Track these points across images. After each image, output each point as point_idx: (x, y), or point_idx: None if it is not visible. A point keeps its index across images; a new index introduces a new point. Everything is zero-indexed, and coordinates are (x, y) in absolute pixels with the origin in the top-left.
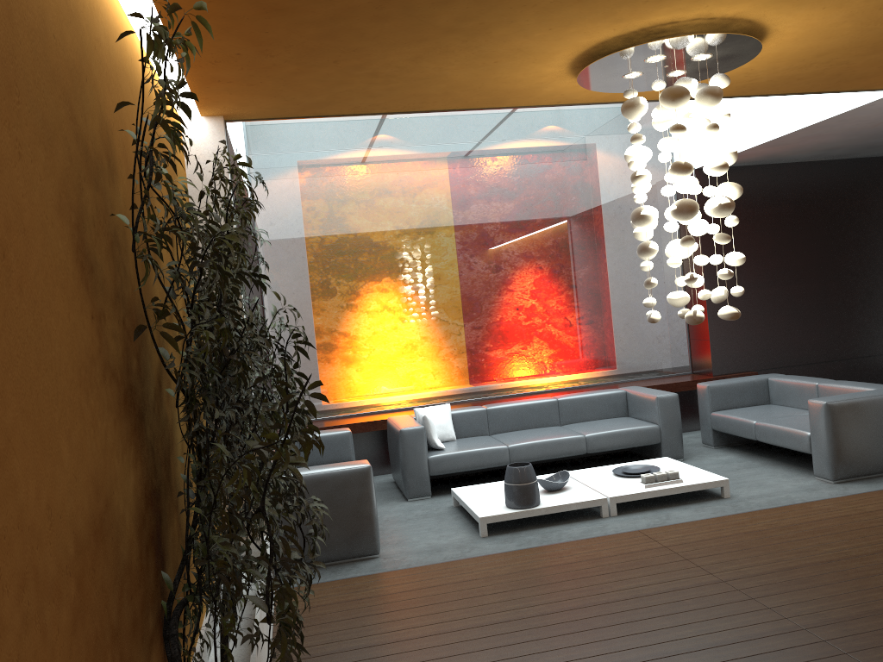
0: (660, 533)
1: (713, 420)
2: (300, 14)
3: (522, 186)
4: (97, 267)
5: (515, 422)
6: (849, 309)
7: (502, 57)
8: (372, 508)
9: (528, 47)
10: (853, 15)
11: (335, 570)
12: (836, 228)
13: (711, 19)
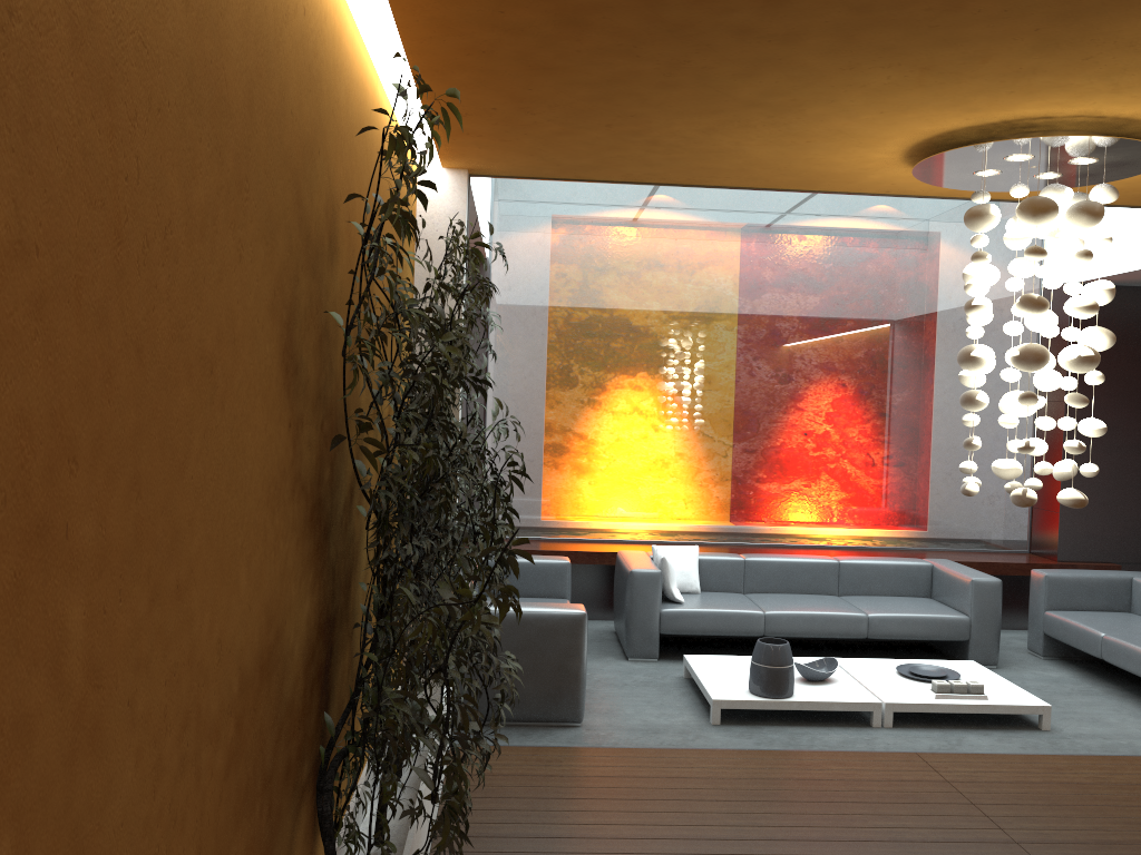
0: (944, 761)
1: (1046, 621)
2: (572, 74)
3: (833, 279)
4: (301, 367)
5: (779, 582)
6: None
7: (817, 137)
8: (580, 666)
9: (851, 129)
10: None
11: (525, 733)
12: None
13: (1100, 117)
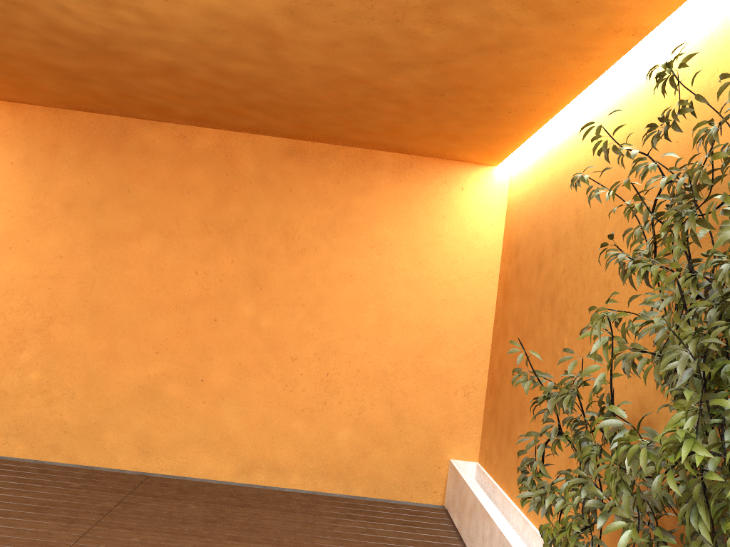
0: None
1: None
2: None
3: None
4: None
5: None
6: None
7: None
8: None
9: None
10: None
11: None
12: None
13: None
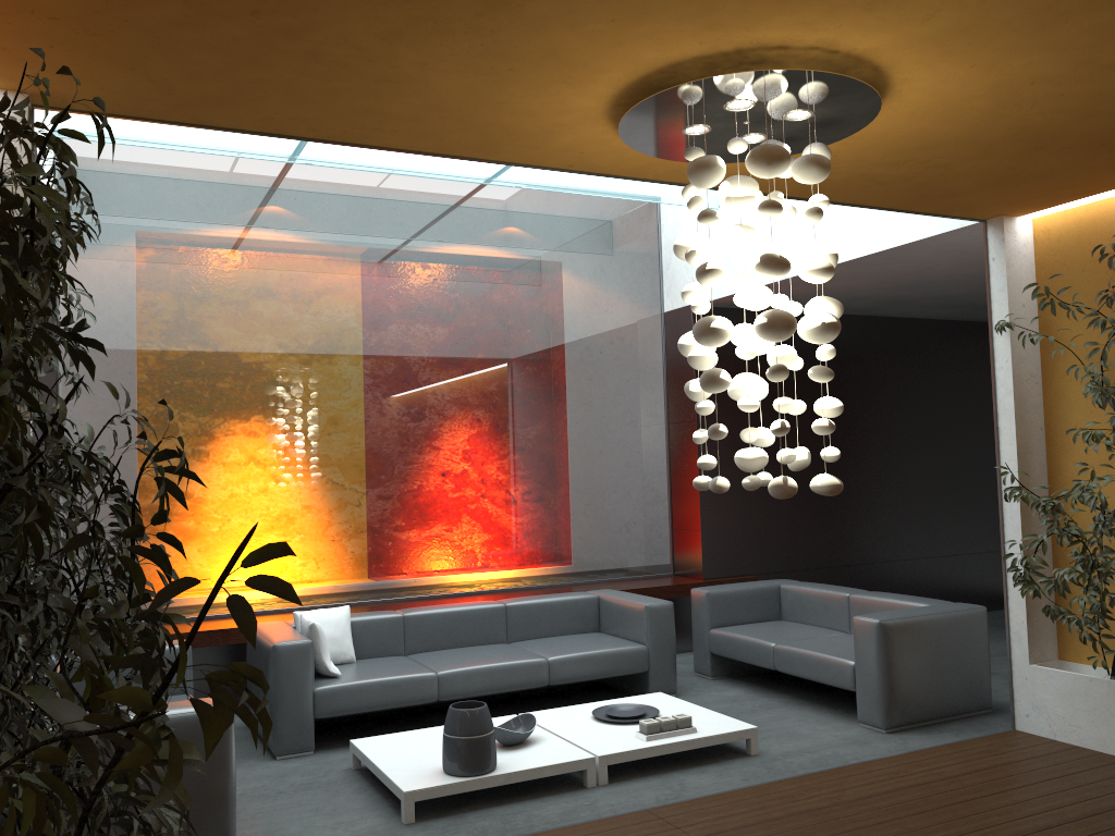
0: (680, 813)
1: (713, 640)
2: None
3: (469, 303)
4: None
5: (444, 637)
6: (863, 500)
7: (523, 61)
8: (228, 781)
9: (567, 50)
10: (998, 86)
11: None
12: (850, 399)
13: (833, 53)
